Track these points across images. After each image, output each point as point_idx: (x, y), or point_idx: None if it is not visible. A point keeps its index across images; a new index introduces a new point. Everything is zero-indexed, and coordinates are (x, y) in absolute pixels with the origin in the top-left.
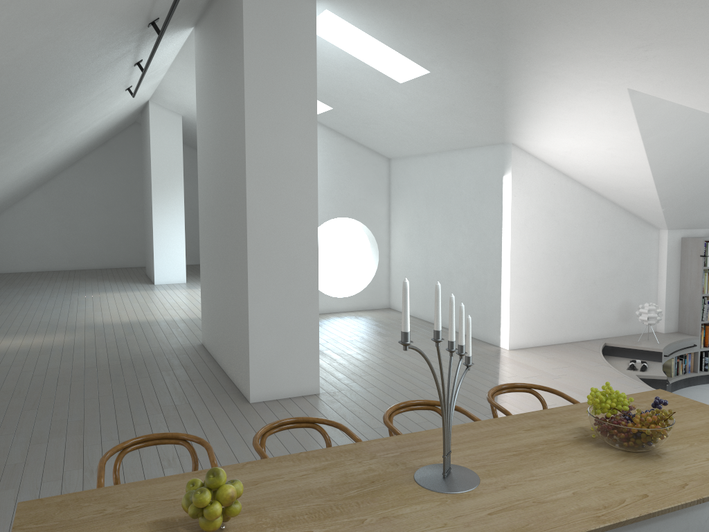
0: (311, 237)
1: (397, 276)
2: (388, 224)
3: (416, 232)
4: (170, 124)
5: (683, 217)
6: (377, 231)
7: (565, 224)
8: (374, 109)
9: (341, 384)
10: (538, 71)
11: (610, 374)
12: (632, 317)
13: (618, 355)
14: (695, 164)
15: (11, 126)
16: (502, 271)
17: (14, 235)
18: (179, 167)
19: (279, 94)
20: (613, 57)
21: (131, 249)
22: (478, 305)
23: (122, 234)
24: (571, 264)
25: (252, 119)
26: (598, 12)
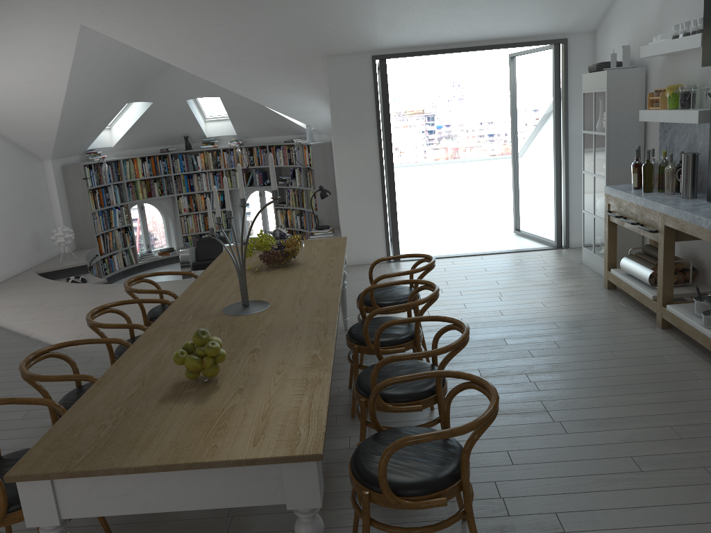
0: None
1: None
2: None
3: None
4: None
5: (65, 146)
6: None
7: None
8: None
9: None
10: None
11: (80, 287)
12: (43, 245)
13: (50, 279)
14: (91, 96)
15: None
16: None
17: None
18: None
19: None
20: None
21: None
22: None
23: None
24: None
25: None
26: None
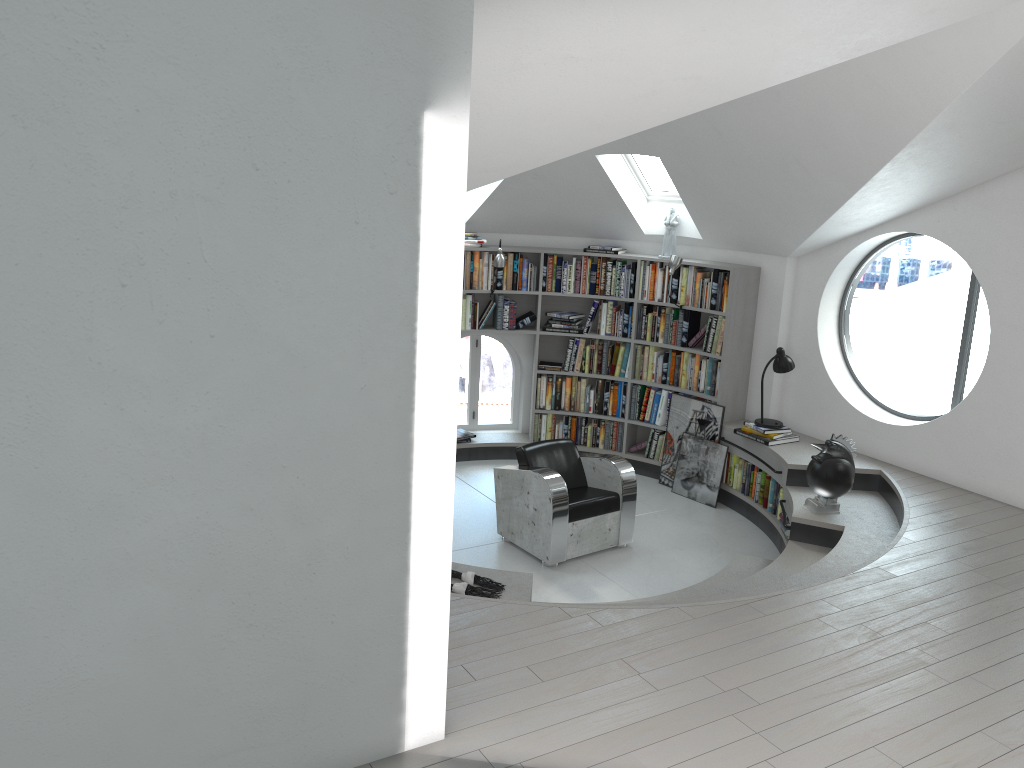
0: None
1: None
2: None
3: None
4: None
5: None
6: None
7: None
8: None
9: None
10: None
11: (668, 620)
12: None
13: None
14: None
15: None
16: (414, 488)
17: None
18: None
19: None
20: None
21: None
22: (262, 666)
23: None
24: None
25: None
26: None
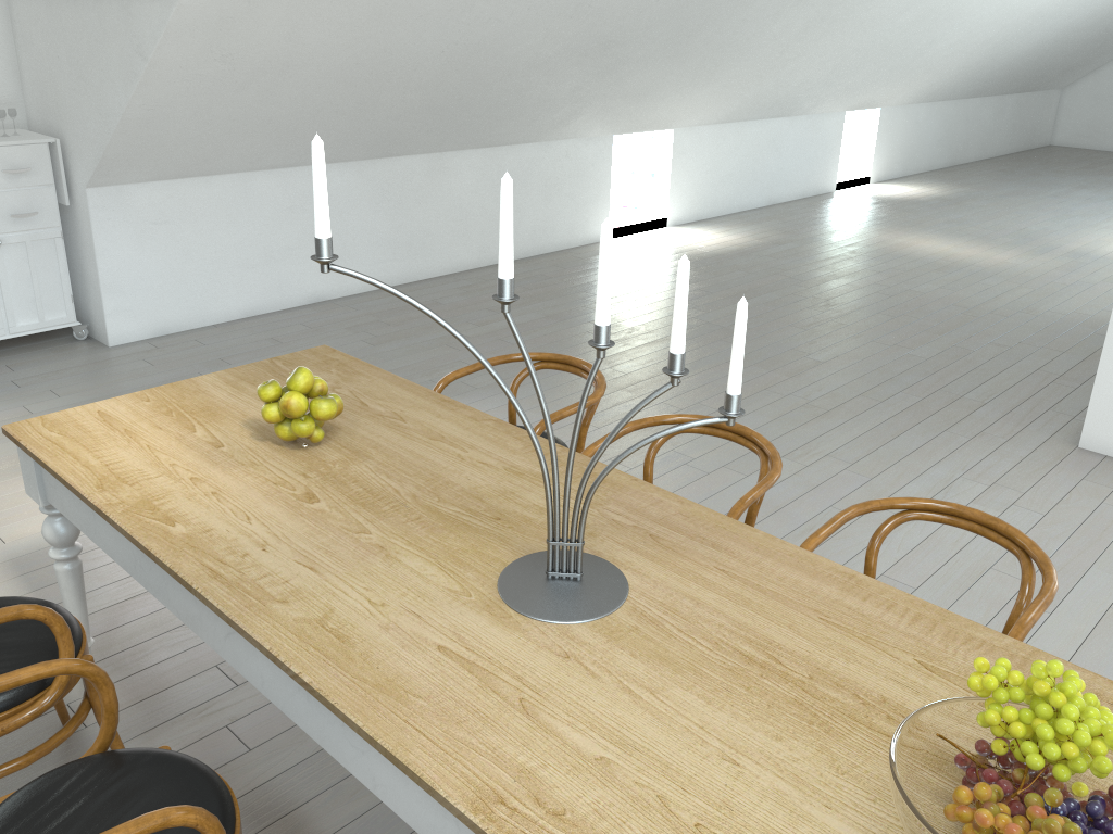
0: None
1: None
2: None
3: None
4: None
5: None
6: None
7: None
8: None
9: None
10: None
11: None
12: None
13: None
14: None
15: None
16: None
17: None
18: None
19: None
20: None
21: None
22: None
23: None
24: None
25: None
26: None
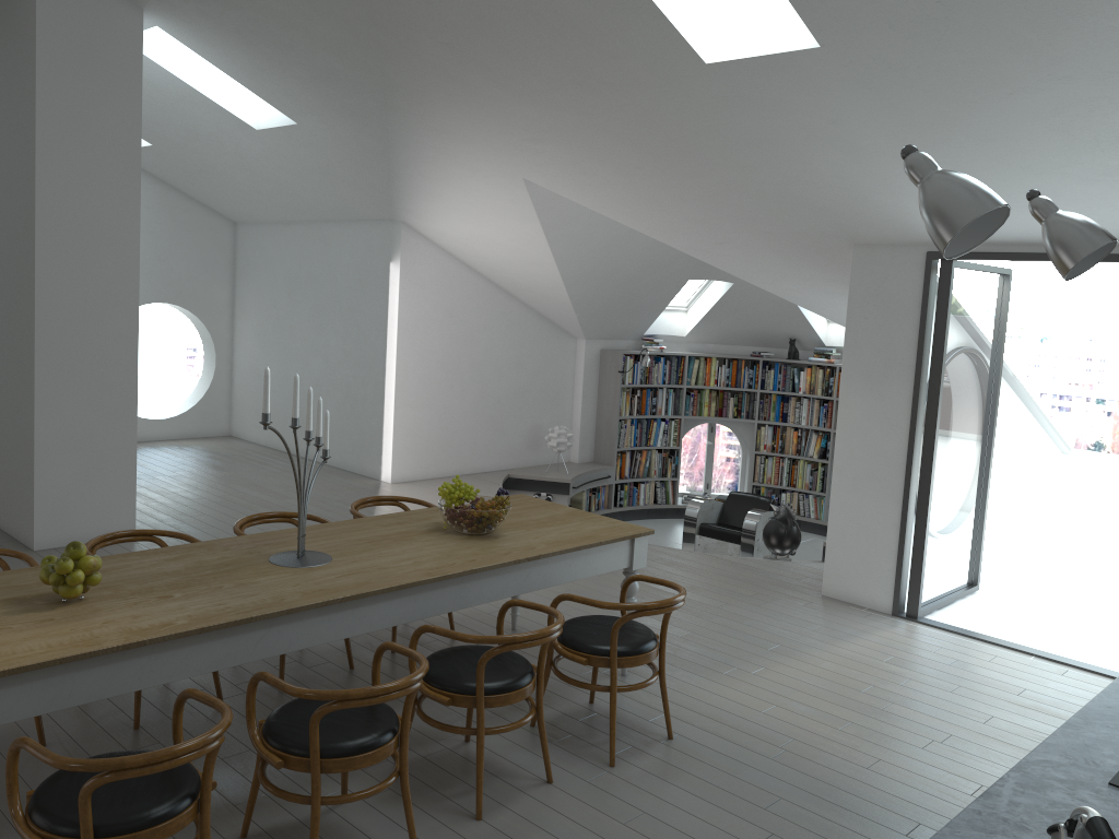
0: (129, 329)
1: (242, 390)
2: (232, 316)
3: (273, 329)
4: None
5: (601, 325)
6: (215, 325)
7: (465, 327)
8: (217, 156)
9: (166, 525)
10: (428, 145)
11: None
12: (542, 444)
13: (523, 488)
14: (606, 265)
15: None
16: (386, 384)
17: None
18: None
19: (87, 134)
20: (505, 145)
21: None
22: (355, 428)
23: None
24: (472, 377)
25: (46, 164)
26: (485, 98)
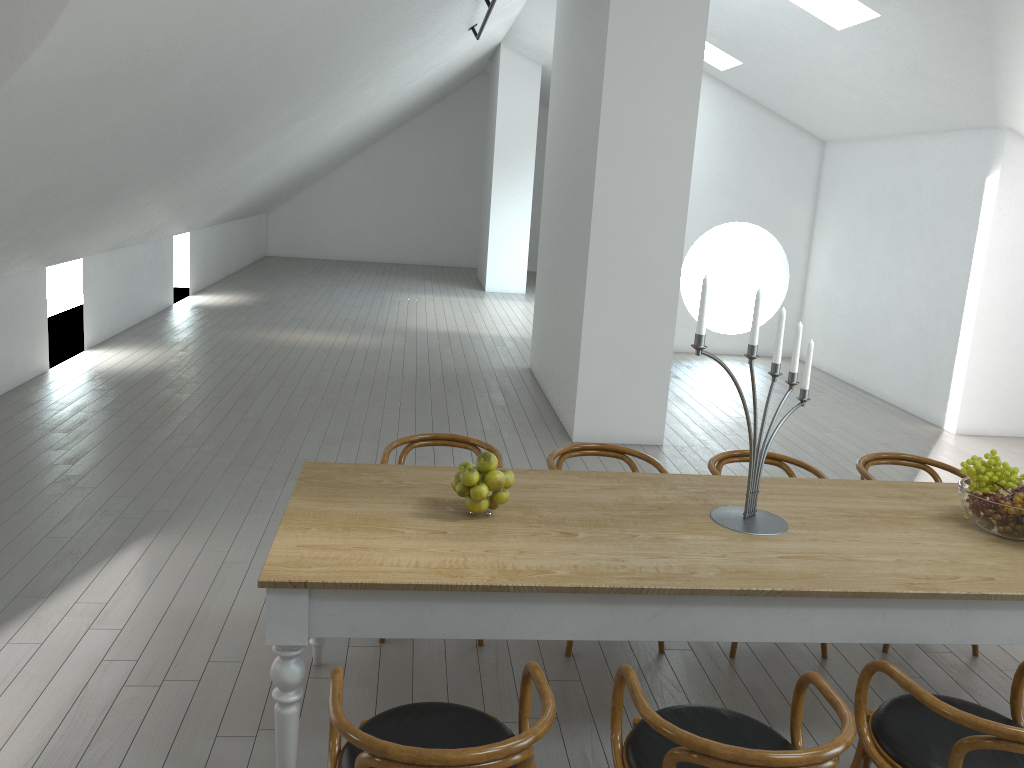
0: (675, 240)
1: (811, 313)
2: (809, 238)
3: (847, 252)
4: (525, 76)
5: None
6: (791, 247)
7: None
8: (801, 67)
9: (695, 439)
10: None
11: None
12: None
13: None
14: None
15: (330, 74)
16: (963, 320)
17: (326, 212)
18: (531, 136)
19: (652, 44)
20: None
21: (462, 244)
22: (921, 366)
23: (453, 222)
24: None
25: (613, 77)
26: None
